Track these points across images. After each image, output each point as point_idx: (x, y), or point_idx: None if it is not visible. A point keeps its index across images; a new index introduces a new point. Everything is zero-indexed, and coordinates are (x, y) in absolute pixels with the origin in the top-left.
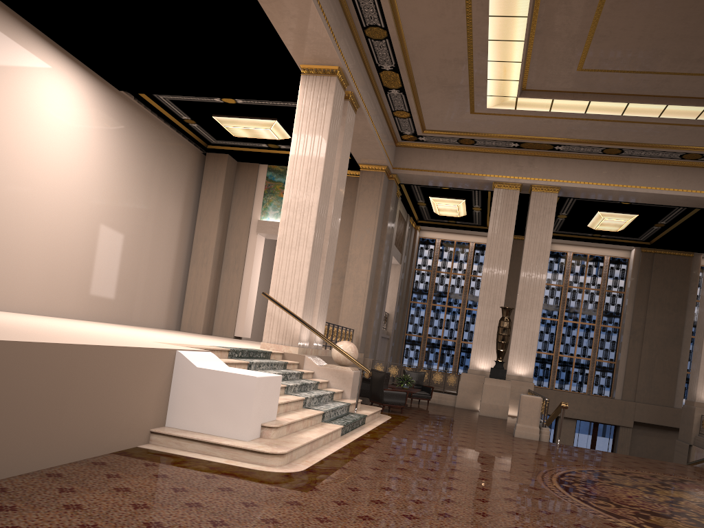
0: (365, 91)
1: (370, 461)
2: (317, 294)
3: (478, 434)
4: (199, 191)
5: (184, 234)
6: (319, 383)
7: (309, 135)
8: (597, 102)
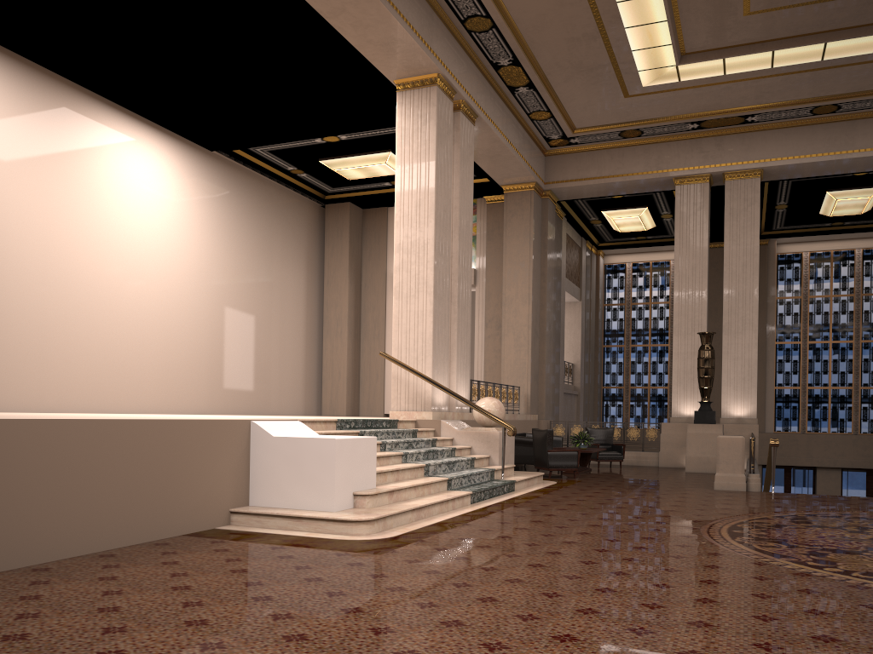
0: (483, 96)
1: (486, 524)
2: (452, 347)
3: (662, 491)
4: (323, 251)
5: (312, 303)
6: (456, 449)
7: (414, 161)
8: (783, 49)
